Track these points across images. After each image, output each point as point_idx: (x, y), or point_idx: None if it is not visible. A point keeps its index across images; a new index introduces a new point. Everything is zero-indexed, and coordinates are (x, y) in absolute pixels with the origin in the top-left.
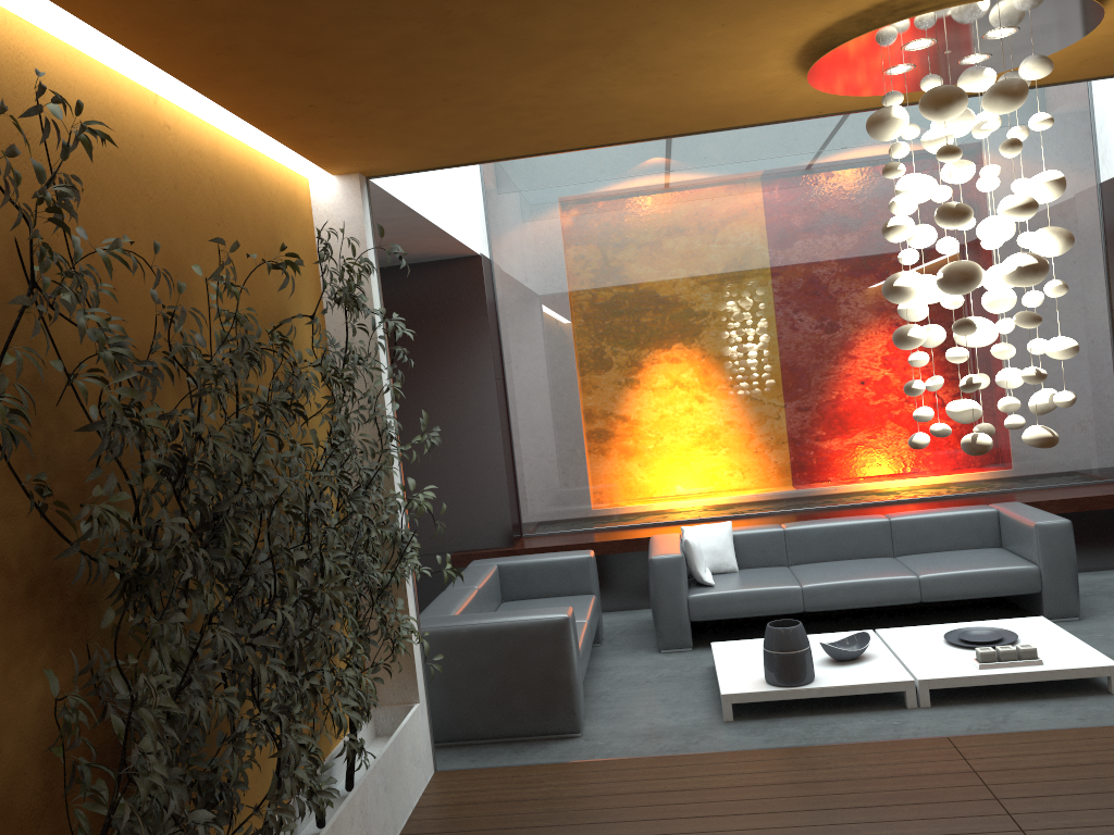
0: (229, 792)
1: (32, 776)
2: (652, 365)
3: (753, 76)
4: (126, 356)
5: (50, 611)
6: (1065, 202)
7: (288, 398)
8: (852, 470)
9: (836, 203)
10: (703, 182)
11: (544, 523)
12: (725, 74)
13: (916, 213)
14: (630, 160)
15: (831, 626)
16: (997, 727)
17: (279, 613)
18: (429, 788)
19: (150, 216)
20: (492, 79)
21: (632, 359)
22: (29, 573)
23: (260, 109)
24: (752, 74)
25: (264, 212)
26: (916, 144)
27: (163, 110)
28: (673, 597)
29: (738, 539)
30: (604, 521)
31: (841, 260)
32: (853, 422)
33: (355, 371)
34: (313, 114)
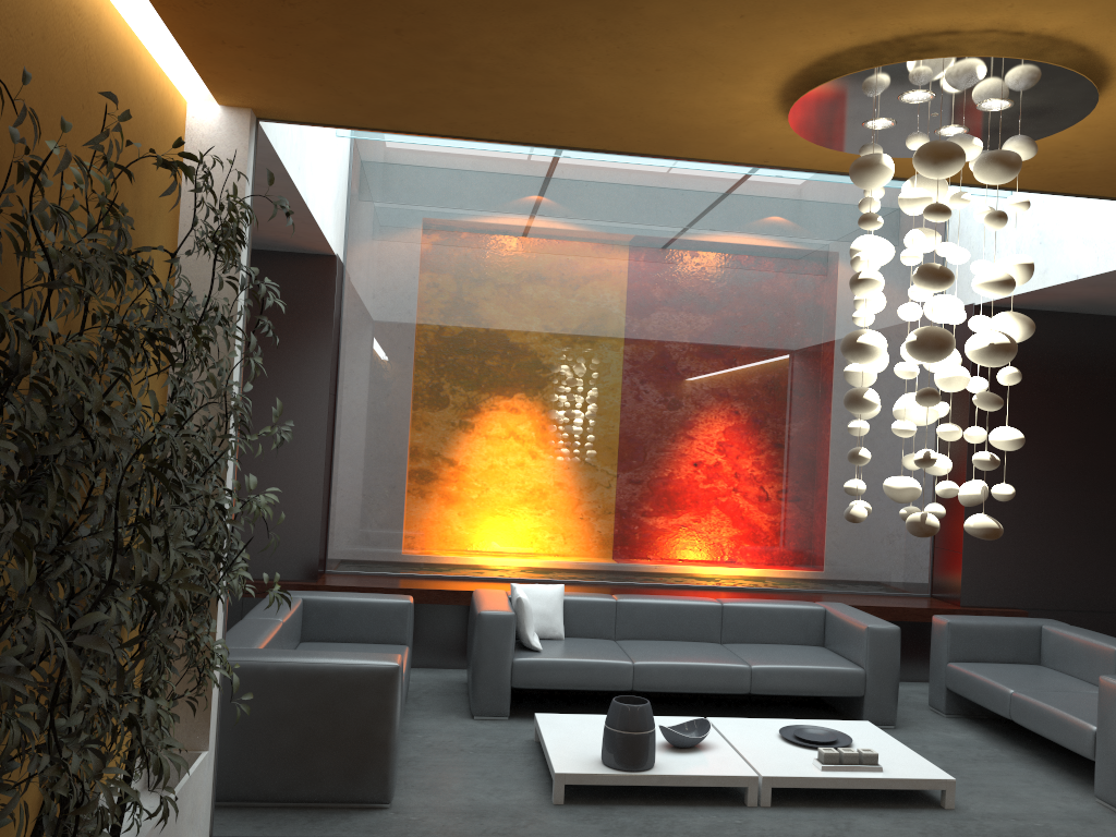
0: None
1: None
2: (498, 409)
3: (731, 96)
4: None
5: None
6: (912, 322)
7: (157, 329)
8: (682, 549)
9: (706, 280)
10: (581, 230)
11: (352, 561)
12: (706, 84)
13: (779, 305)
14: (511, 192)
15: (653, 709)
16: (842, 835)
17: (112, 607)
18: None
19: (5, 58)
20: (464, 17)
21: (479, 398)
22: None
23: None
24: (731, 93)
25: (136, 117)
26: (789, 238)
27: None
28: (498, 658)
29: (568, 605)
30: (419, 567)
31: (703, 336)
32: (690, 501)
33: (214, 331)
34: (233, 6)
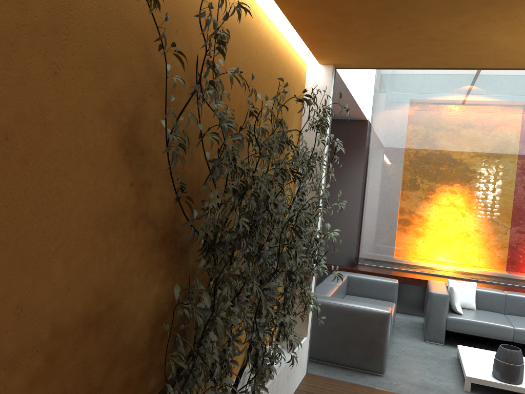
0: (228, 364)
1: (145, 333)
2: (444, 192)
3: None
4: (233, 128)
5: (168, 251)
6: None
7: (294, 168)
8: None
9: None
10: (494, 102)
11: (370, 260)
12: None
13: None
14: (455, 84)
15: (524, 353)
16: None
17: (277, 280)
18: (303, 381)
19: (244, 64)
20: (431, 19)
21: (434, 187)
22: (164, 230)
23: (303, 20)
24: None
25: (287, 75)
26: None
27: (259, 13)
28: (439, 315)
29: (478, 293)
30: (401, 266)
31: None
32: None
33: (315, 163)
34: (327, 27)
